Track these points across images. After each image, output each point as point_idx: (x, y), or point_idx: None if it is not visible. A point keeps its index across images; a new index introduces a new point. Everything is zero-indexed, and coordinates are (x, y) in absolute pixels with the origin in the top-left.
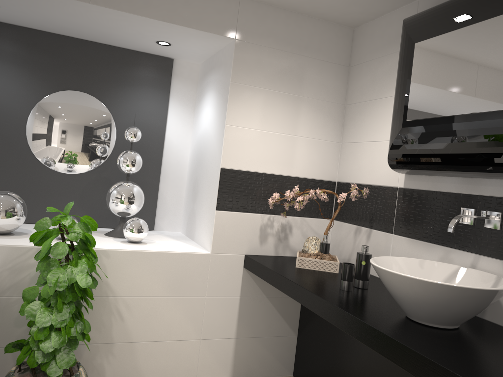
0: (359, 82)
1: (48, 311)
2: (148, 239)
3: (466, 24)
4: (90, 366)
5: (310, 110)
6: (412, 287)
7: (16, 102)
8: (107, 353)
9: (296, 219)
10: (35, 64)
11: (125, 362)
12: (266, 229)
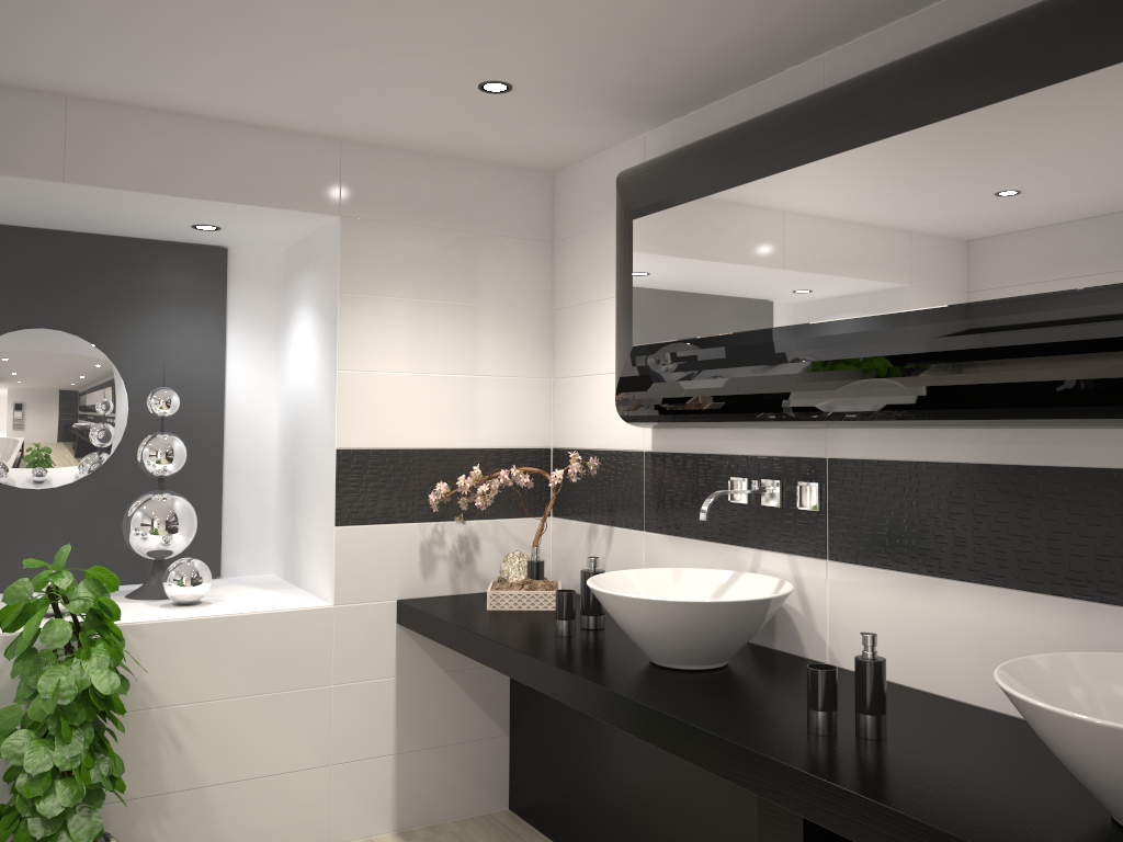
0: (571, 269)
1: (46, 744)
2: (212, 596)
3: (695, 196)
4: None
5: (490, 327)
6: (642, 613)
7: None
8: (156, 814)
9: (485, 524)
10: None
11: (193, 825)
12: (432, 549)
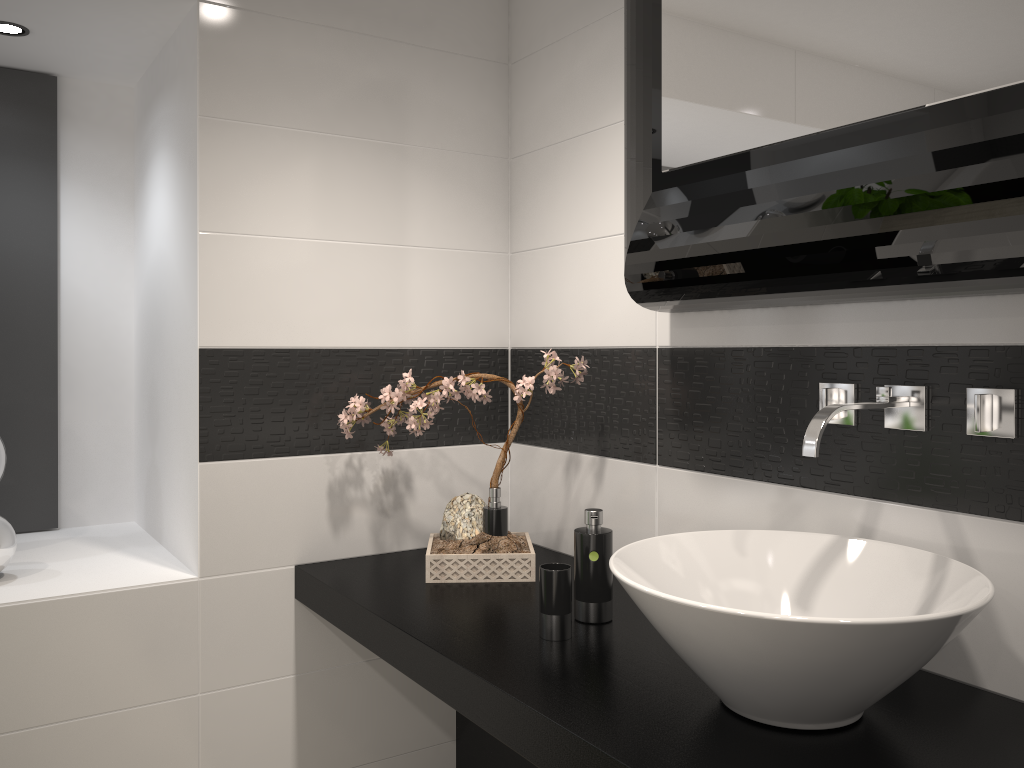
0: (537, 98)
1: None
2: (26, 563)
3: None
4: None
5: (423, 178)
6: (736, 640)
7: None
8: None
9: (420, 455)
10: None
11: None
12: (345, 491)
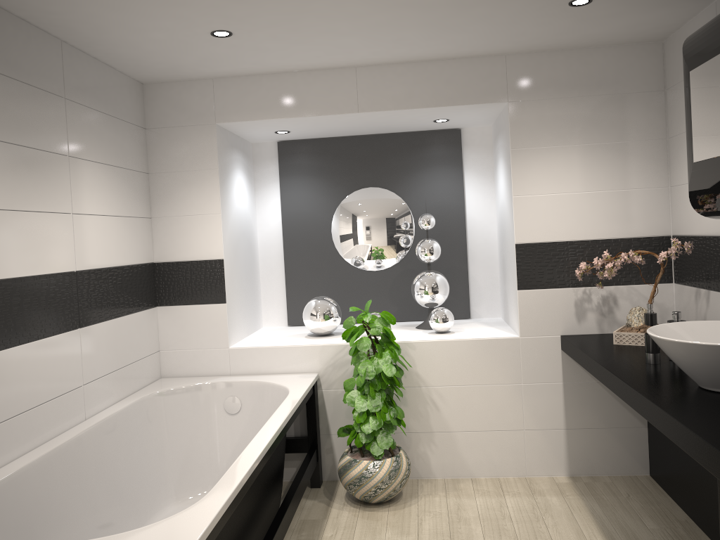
0: (676, 108)
1: (364, 398)
2: (458, 328)
3: None
4: (414, 454)
5: (617, 157)
6: (676, 351)
7: (320, 210)
8: (428, 442)
9: (621, 289)
10: (329, 170)
11: (448, 451)
12: (582, 304)
